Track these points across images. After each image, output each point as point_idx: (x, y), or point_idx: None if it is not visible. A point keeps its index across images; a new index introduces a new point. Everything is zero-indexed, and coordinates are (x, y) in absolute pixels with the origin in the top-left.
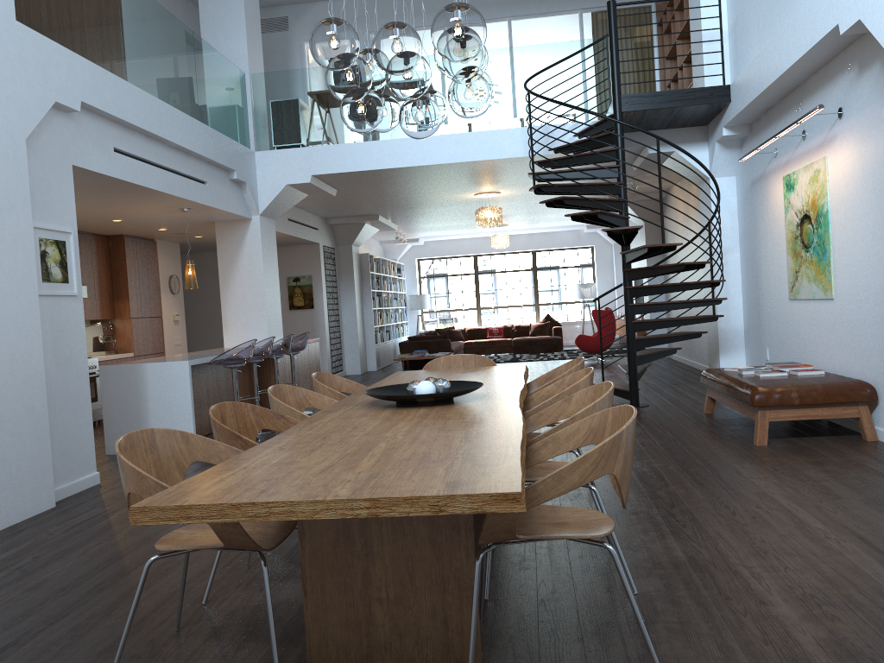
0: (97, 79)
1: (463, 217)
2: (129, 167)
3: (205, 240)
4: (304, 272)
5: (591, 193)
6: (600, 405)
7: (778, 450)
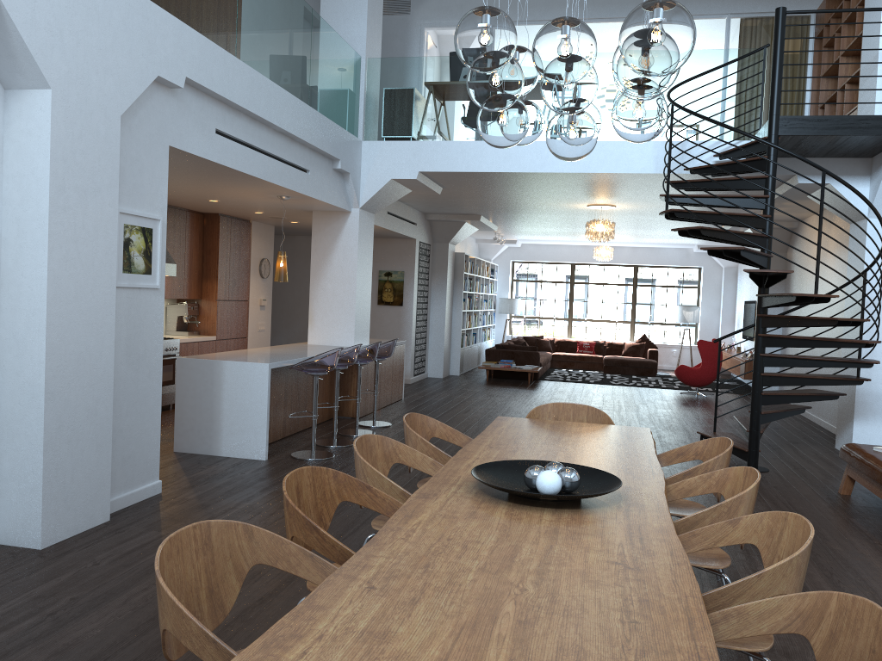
0: (206, 54)
1: (568, 226)
2: (230, 151)
3: (301, 225)
4: (397, 267)
5: (731, 224)
6: (798, 560)
7: None
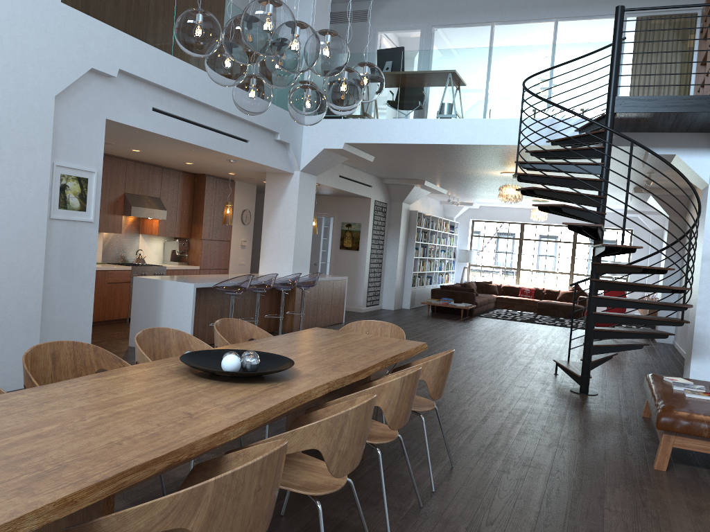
0: (140, 52)
1: None
2: (166, 124)
3: None
4: (355, 220)
5: (571, 187)
6: (328, 424)
7: (672, 480)
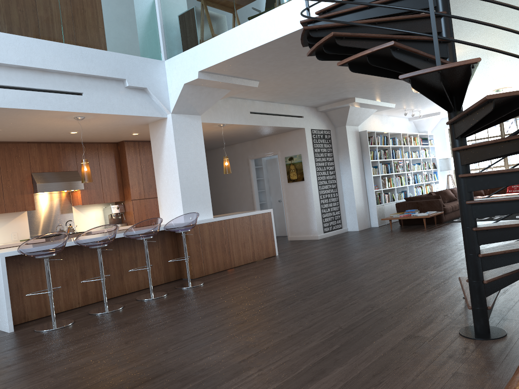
0: None
1: None
2: None
3: None
4: (295, 152)
5: (391, 16)
6: None
7: None
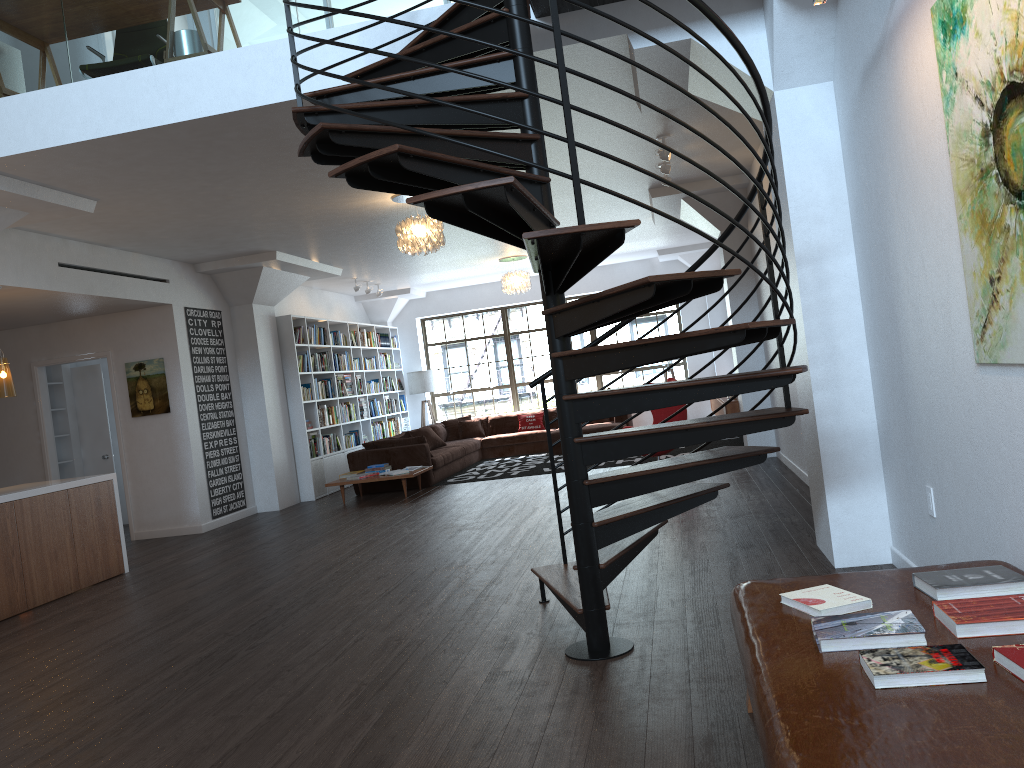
0: None
1: None
2: None
3: None
4: (151, 353)
5: (451, 128)
6: None
7: None
